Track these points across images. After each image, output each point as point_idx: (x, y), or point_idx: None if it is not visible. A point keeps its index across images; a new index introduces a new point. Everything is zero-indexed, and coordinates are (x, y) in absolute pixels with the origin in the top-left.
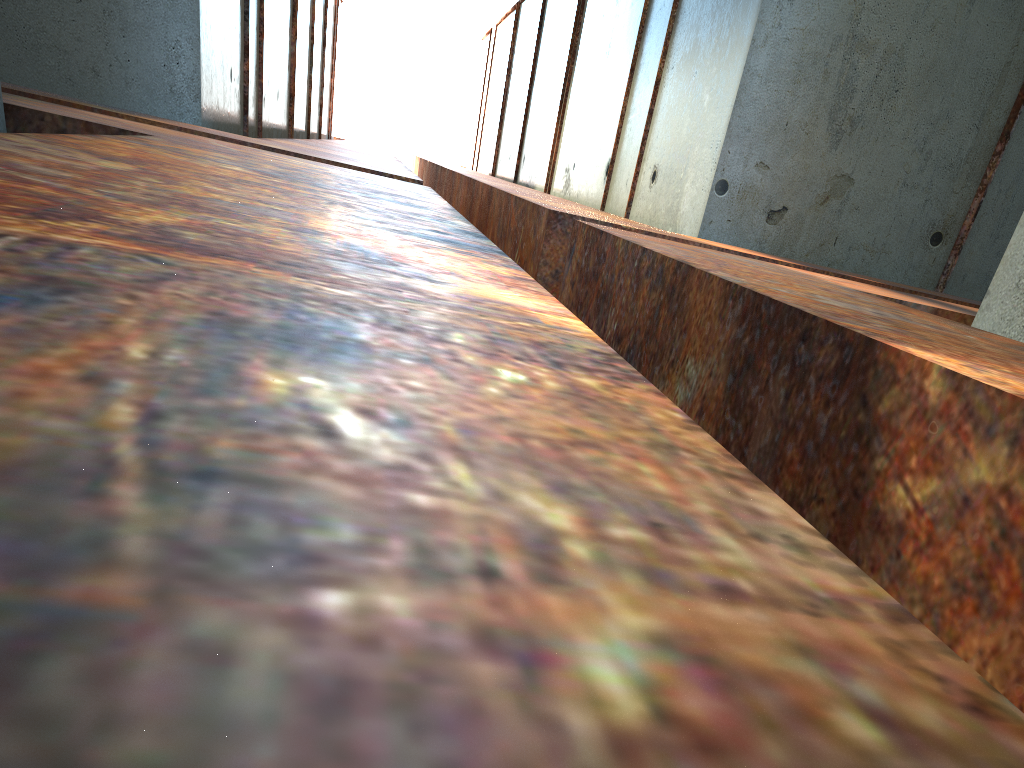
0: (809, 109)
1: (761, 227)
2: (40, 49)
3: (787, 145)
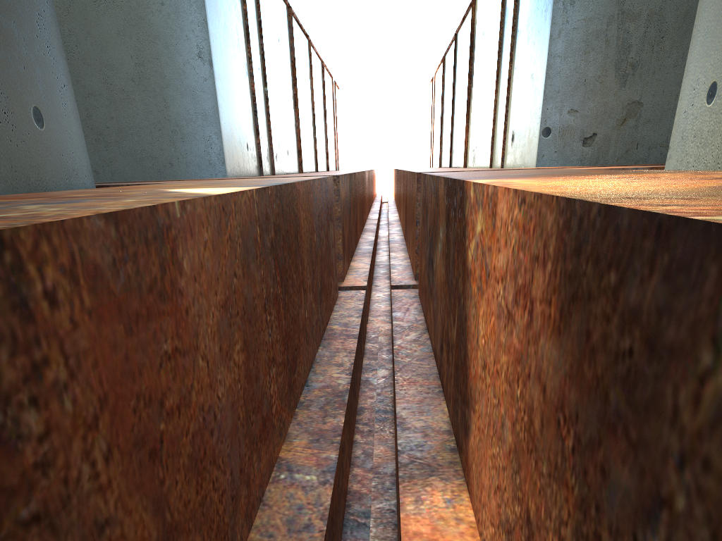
0: (599, 67)
1: (579, 150)
2: (143, 160)
3: (588, 93)
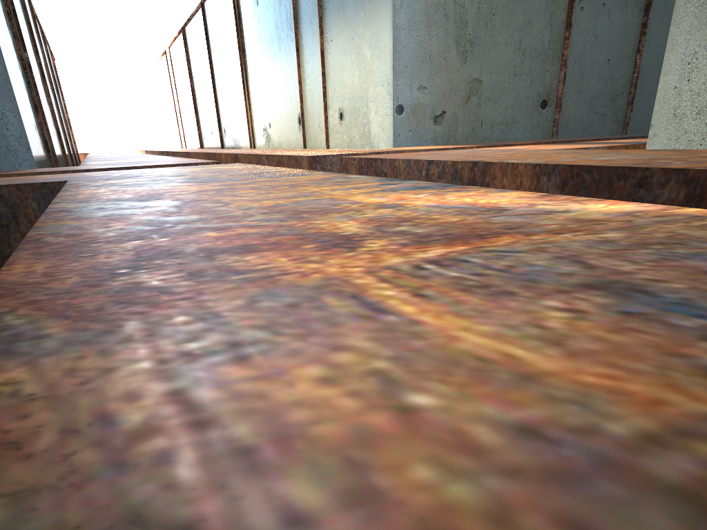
0: (442, 42)
1: (432, 129)
2: None
3: (434, 70)
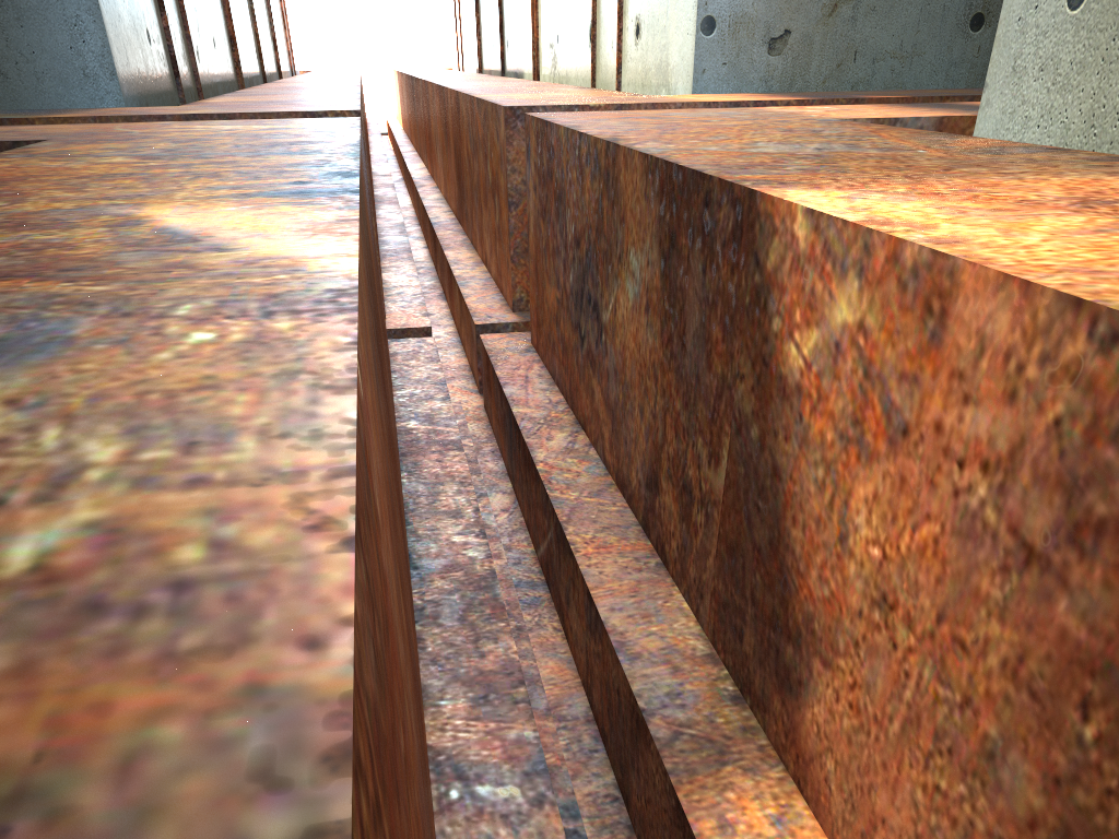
0: None
1: (764, 62)
2: None
3: None
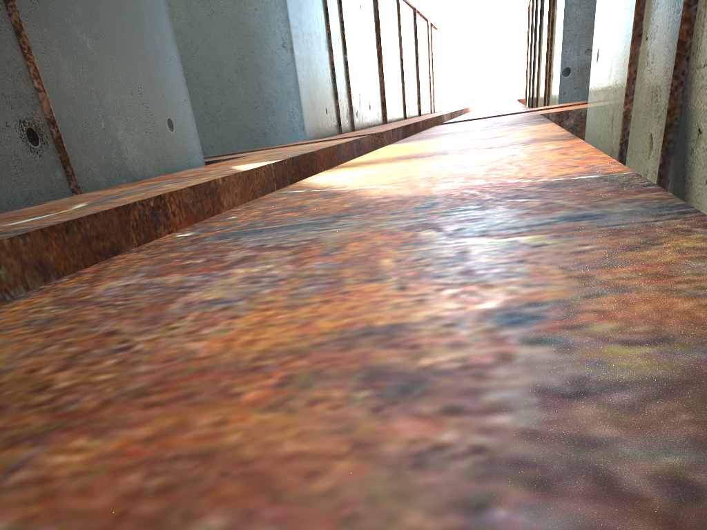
0: None
1: None
2: (244, 133)
3: None
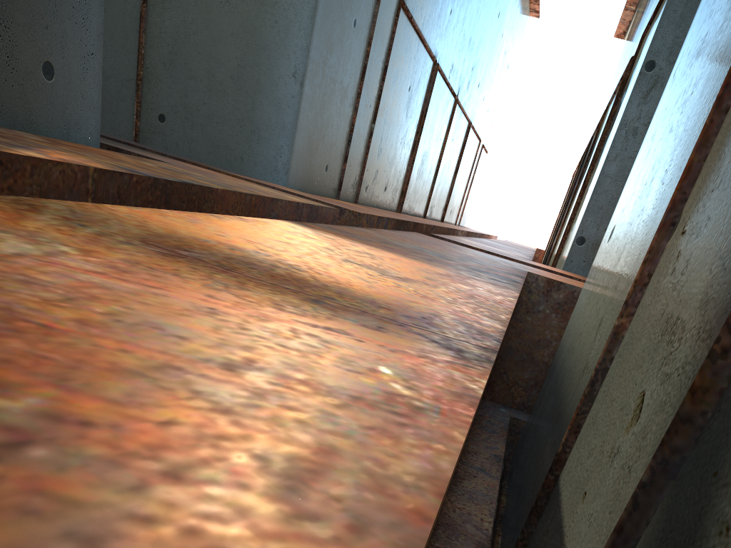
0: None
1: None
2: (219, 147)
3: None
